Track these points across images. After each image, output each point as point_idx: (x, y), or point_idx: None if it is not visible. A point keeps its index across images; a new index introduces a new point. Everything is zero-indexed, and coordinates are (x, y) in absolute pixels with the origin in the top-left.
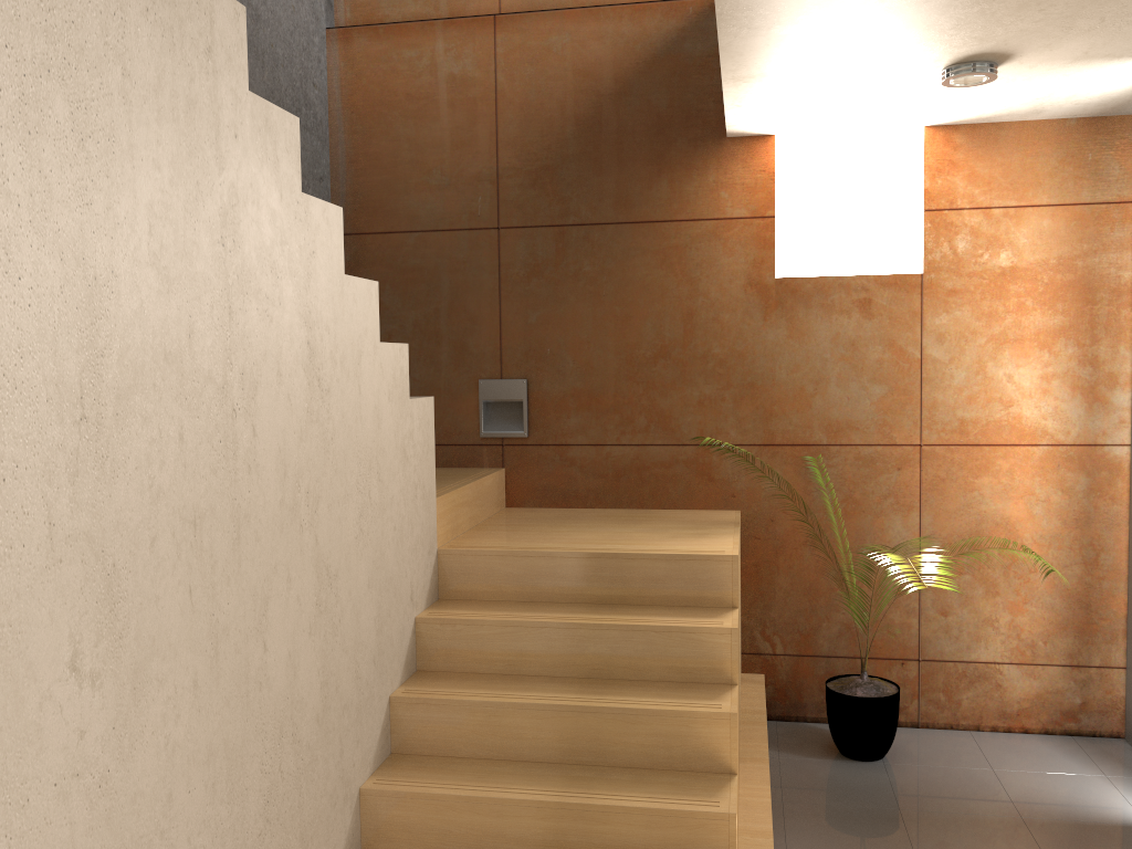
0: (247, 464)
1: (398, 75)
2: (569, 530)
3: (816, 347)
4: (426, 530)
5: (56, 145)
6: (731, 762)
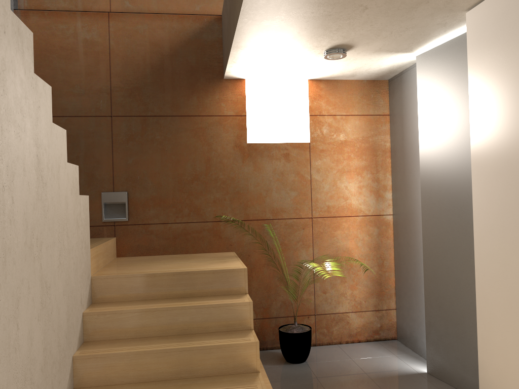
0: (9, 219)
1: (56, 37)
2: (157, 264)
3: (266, 175)
4: (86, 265)
5: None
6: (257, 366)
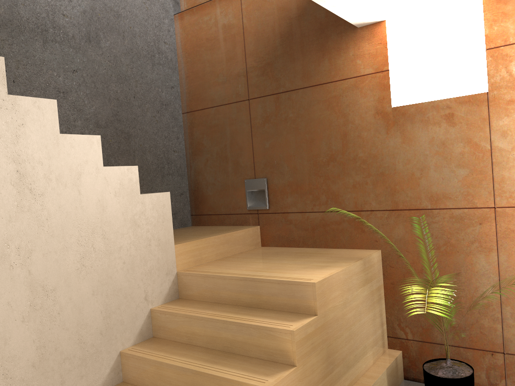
0: None
1: (202, 30)
2: (261, 261)
3: (419, 147)
4: (162, 262)
5: None
6: None
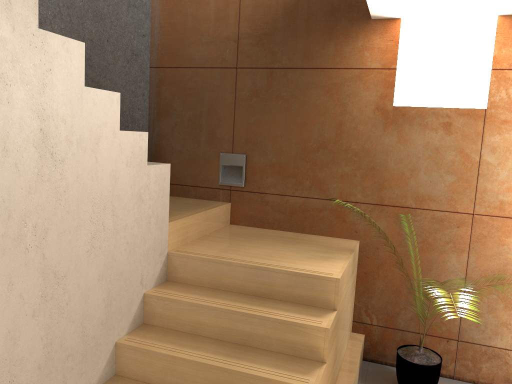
0: None
1: None
2: (252, 245)
3: (414, 149)
4: (157, 241)
5: None
6: None
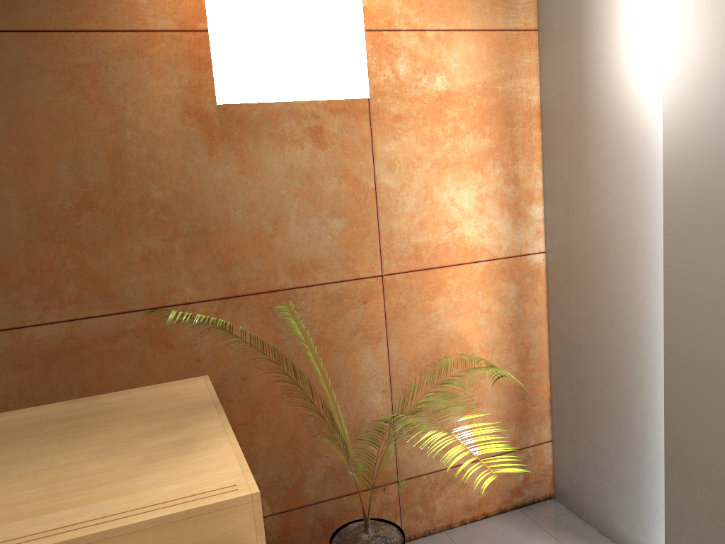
0: None
1: None
2: None
3: (271, 183)
4: None
5: None
6: None
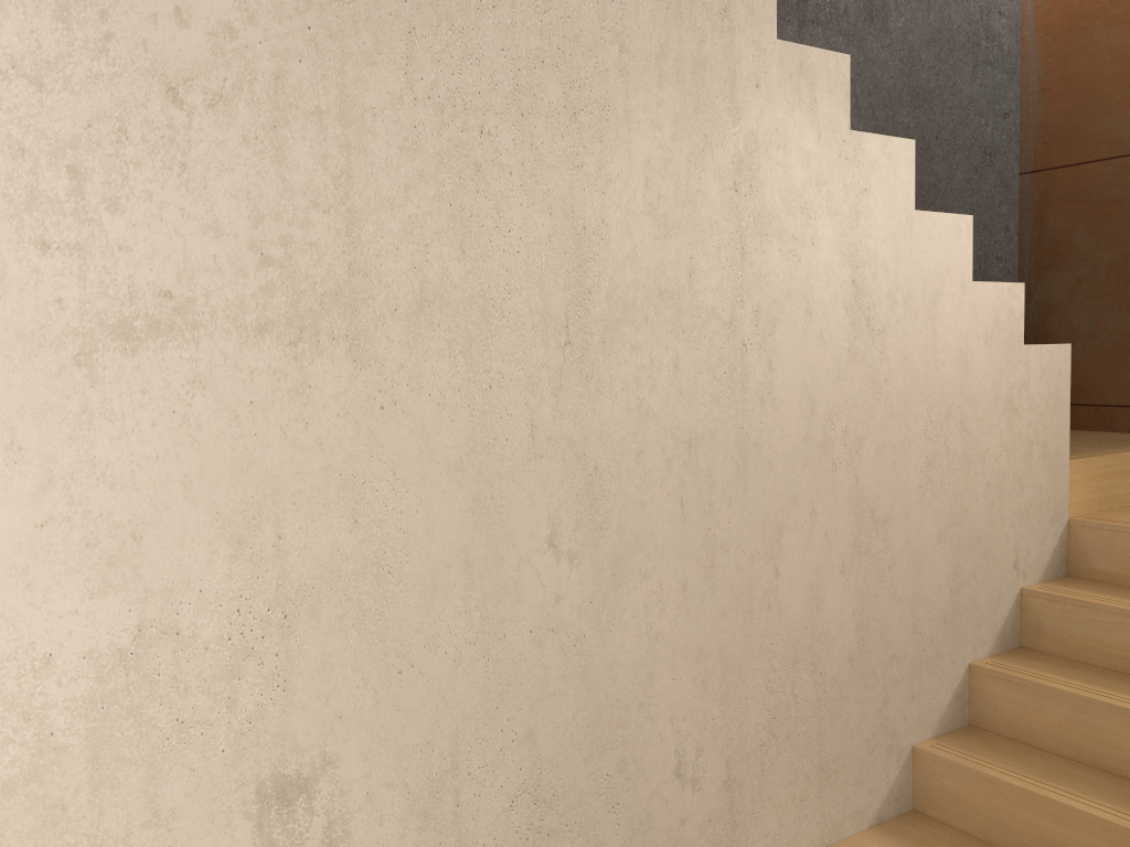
0: (759, 397)
1: None
2: None
3: None
4: (1047, 494)
5: (548, 121)
6: None
